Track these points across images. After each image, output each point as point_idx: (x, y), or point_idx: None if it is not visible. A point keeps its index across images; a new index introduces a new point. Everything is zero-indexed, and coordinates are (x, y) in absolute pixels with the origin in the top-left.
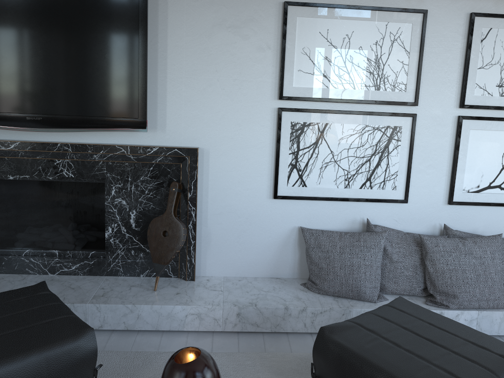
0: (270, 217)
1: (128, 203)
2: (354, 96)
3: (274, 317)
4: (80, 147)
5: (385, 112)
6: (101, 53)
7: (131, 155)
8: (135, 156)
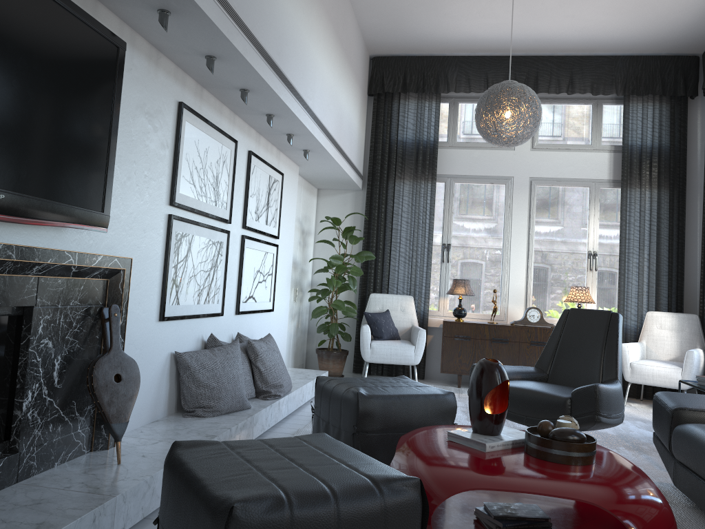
0: (156, 345)
1: (54, 344)
2: (207, 210)
3: None
4: (27, 253)
5: (219, 228)
6: (79, 111)
7: (76, 267)
8: (79, 268)
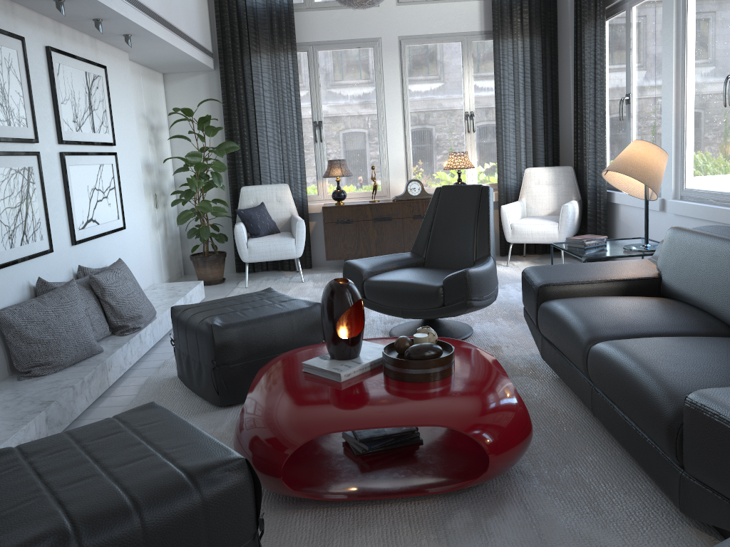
0: None
1: None
2: None
3: (69, 404)
4: None
5: (21, 152)
6: None
7: None
8: None
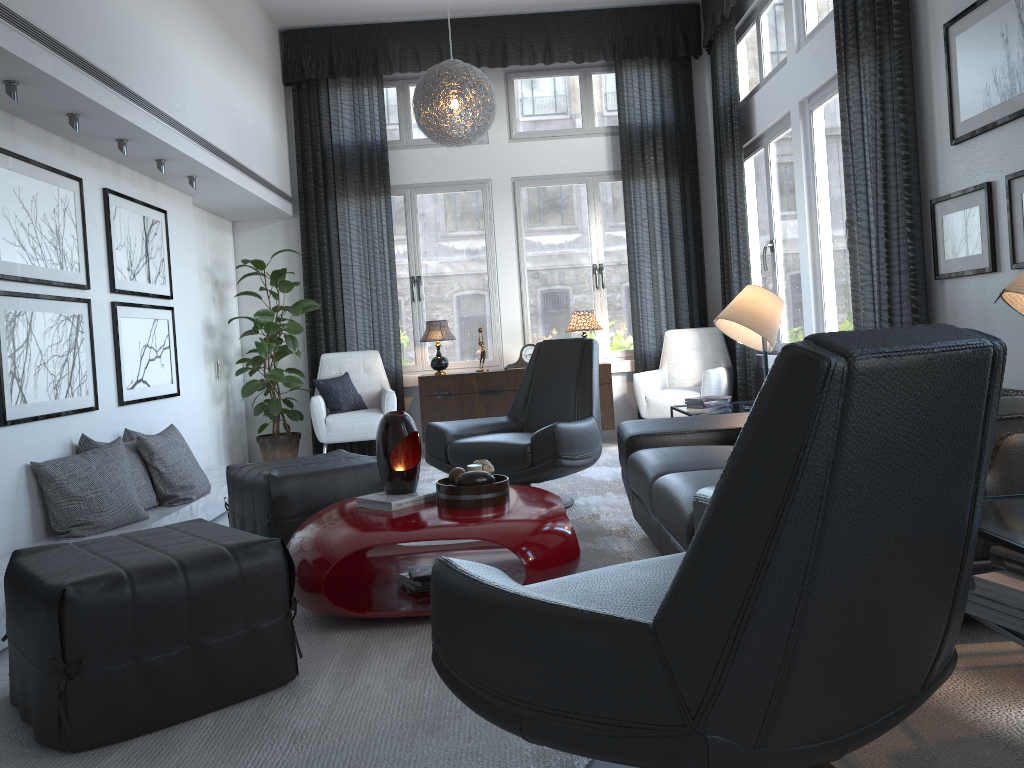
0: (0, 457)
1: None
2: (49, 276)
3: None
4: None
5: (72, 297)
6: None
7: None
8: None
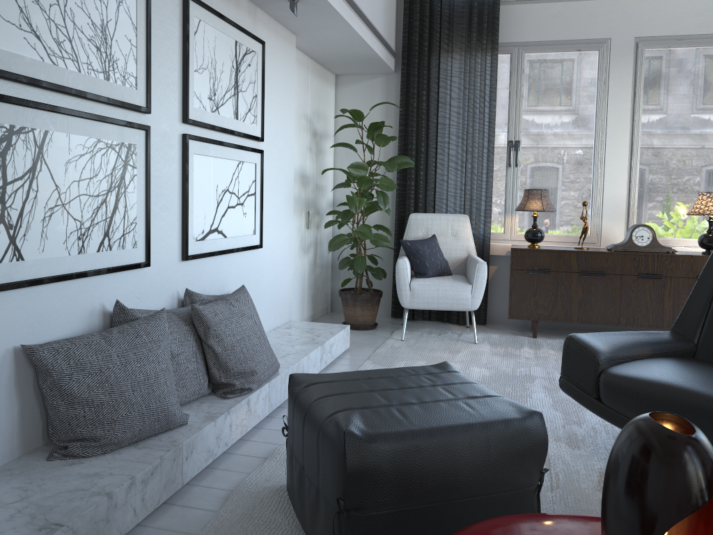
0: None
1: None
2: (82, 85)
3: (94, 528)
4: None
5: (120, 120)
6: None
7: None
8: None
